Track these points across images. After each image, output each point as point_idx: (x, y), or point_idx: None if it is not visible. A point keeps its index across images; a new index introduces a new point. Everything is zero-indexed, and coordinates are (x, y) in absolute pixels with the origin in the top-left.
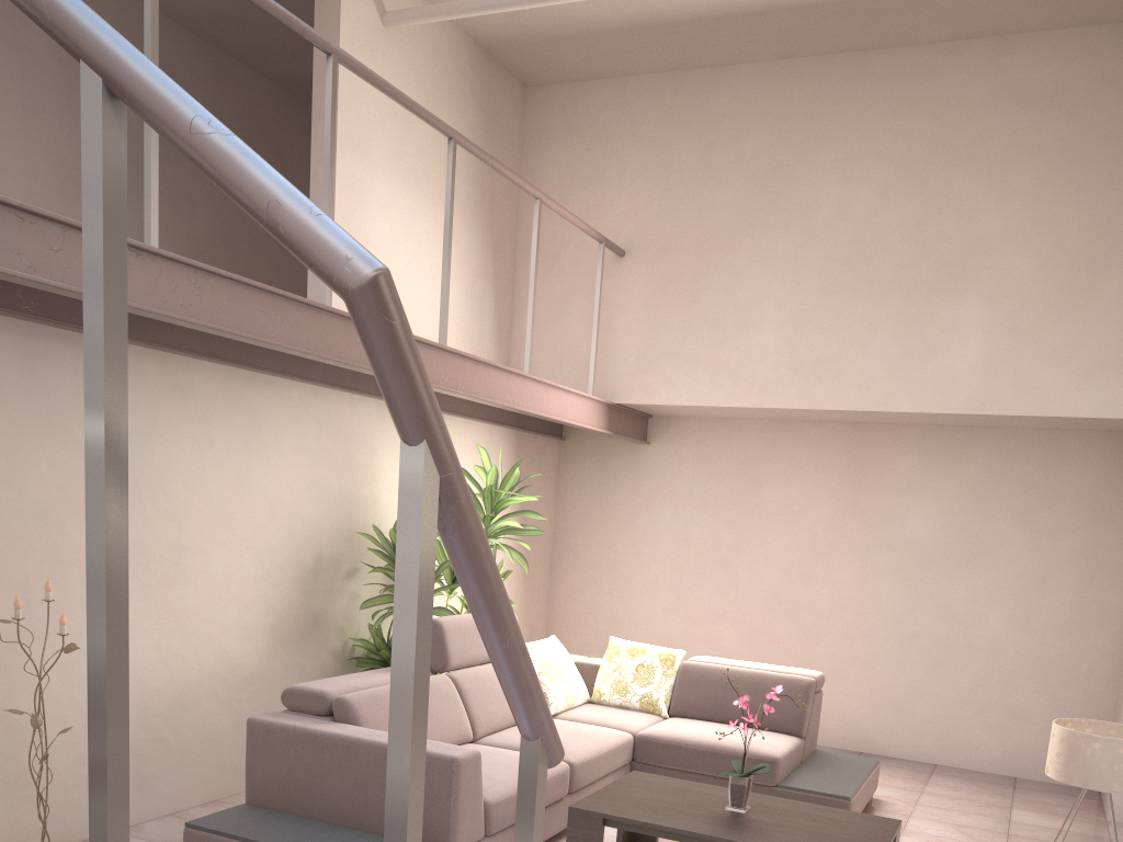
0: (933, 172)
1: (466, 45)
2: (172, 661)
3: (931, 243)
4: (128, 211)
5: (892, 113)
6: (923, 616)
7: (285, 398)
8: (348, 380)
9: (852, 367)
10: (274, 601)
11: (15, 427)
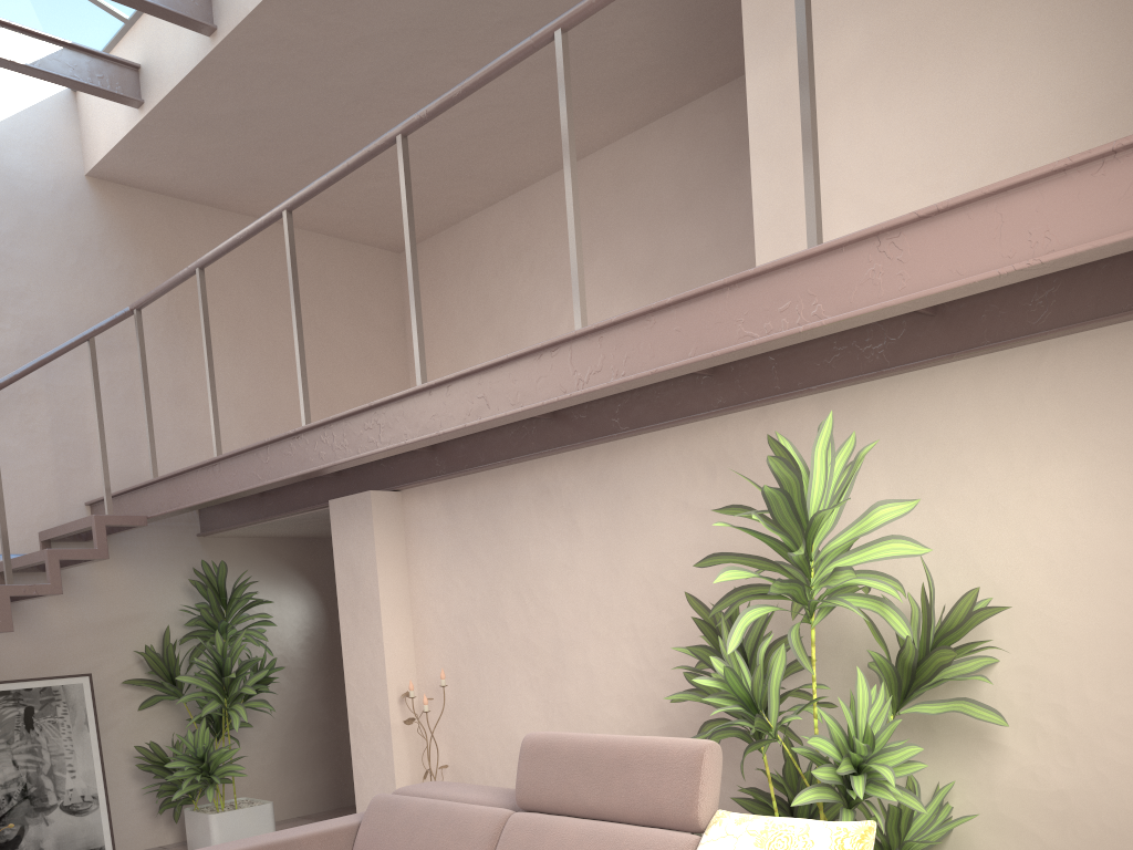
0: None
1: None
2: None
3: None
4: None
5: None
6: None
7: (657, 454)
8: (747, 392)
9: None
10: (664, 703)
11: (446, 558)
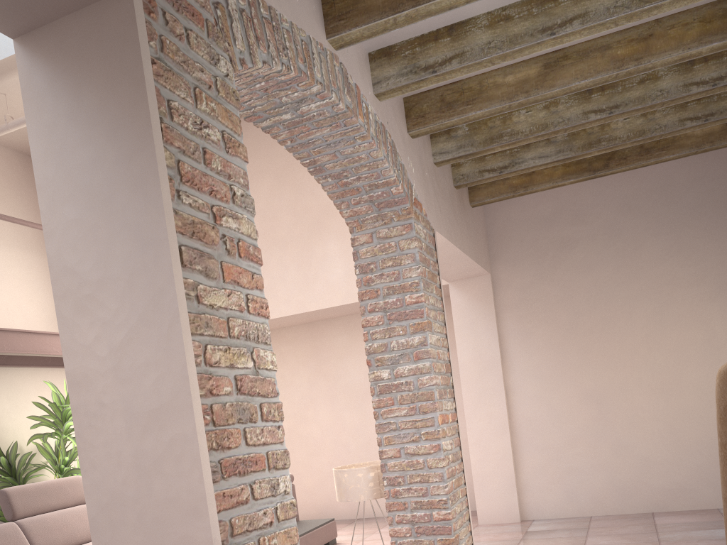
0: (294, 175)
1: (17, 156)
2: None
3: (303, 214)
4: None
5: (265, 148)
6: (372, 427)
7: None
8: None
9: (280, 291)
10: None
11: None
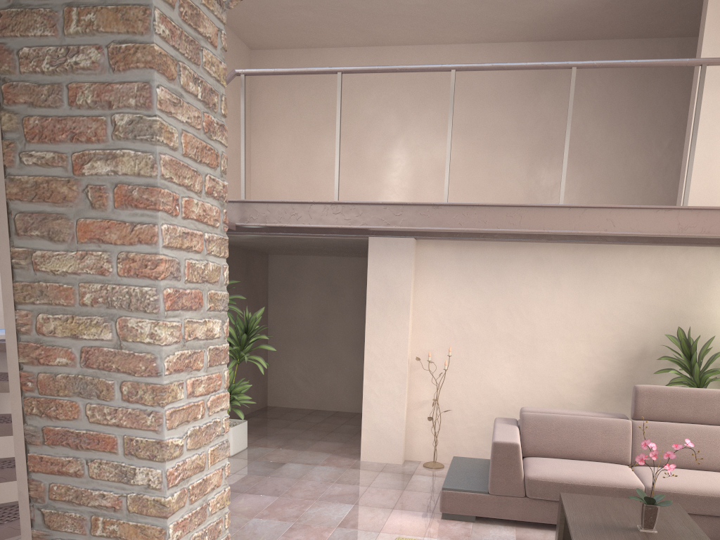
0: None
1: None
2: (524, 394)
3: None
4: (670, 160)
5: None
6: None
7: (620, 256)
8: (680, 238)
9: None
10: (601, 372)
11: (450, 284)
